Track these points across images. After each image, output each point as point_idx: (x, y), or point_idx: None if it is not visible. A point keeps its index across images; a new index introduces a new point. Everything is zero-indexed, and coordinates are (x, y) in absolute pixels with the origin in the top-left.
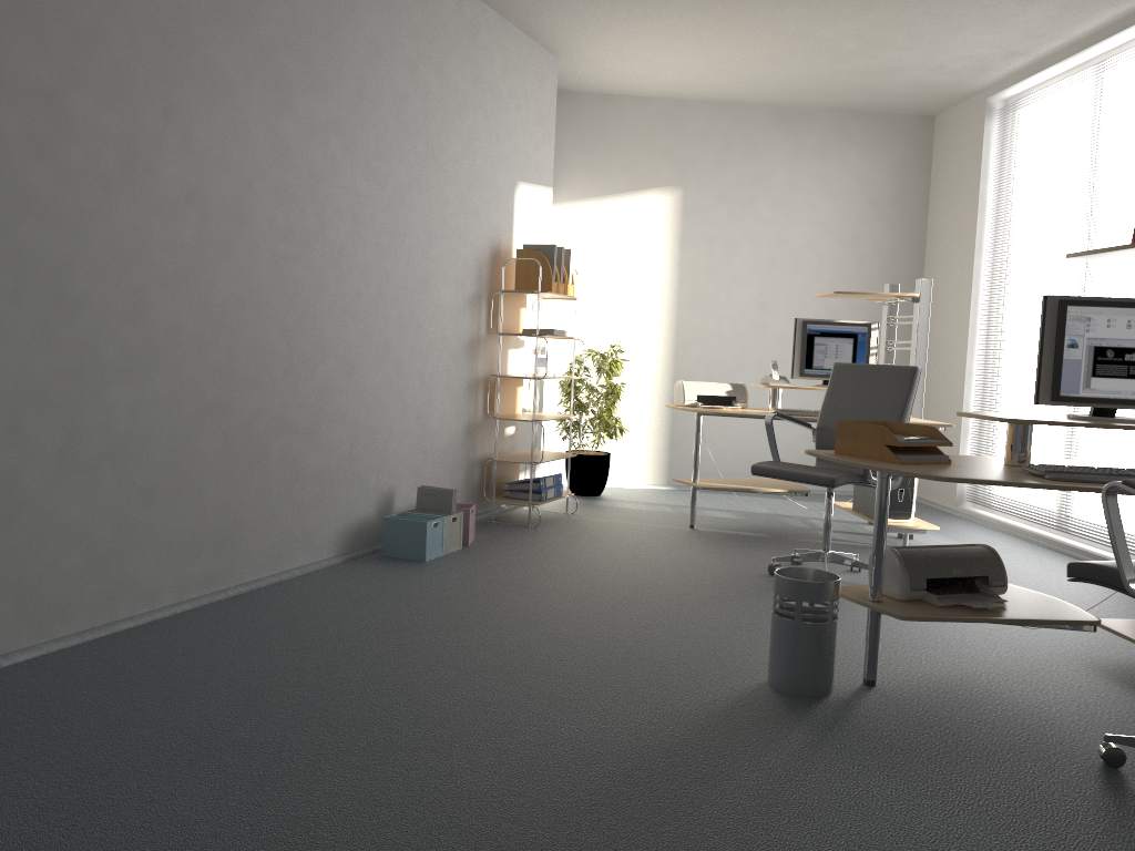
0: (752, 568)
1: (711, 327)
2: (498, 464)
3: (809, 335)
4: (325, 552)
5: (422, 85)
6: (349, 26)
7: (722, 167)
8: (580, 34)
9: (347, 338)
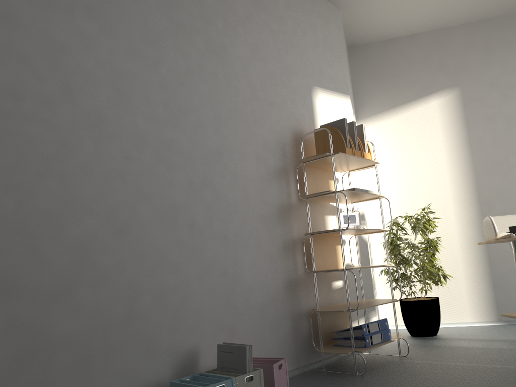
0: None
1: (507, 185)
2: (325, 315)
3: None
4: None
5: None
6: None
7: (488, 65)
8: None
9: (114, 198)
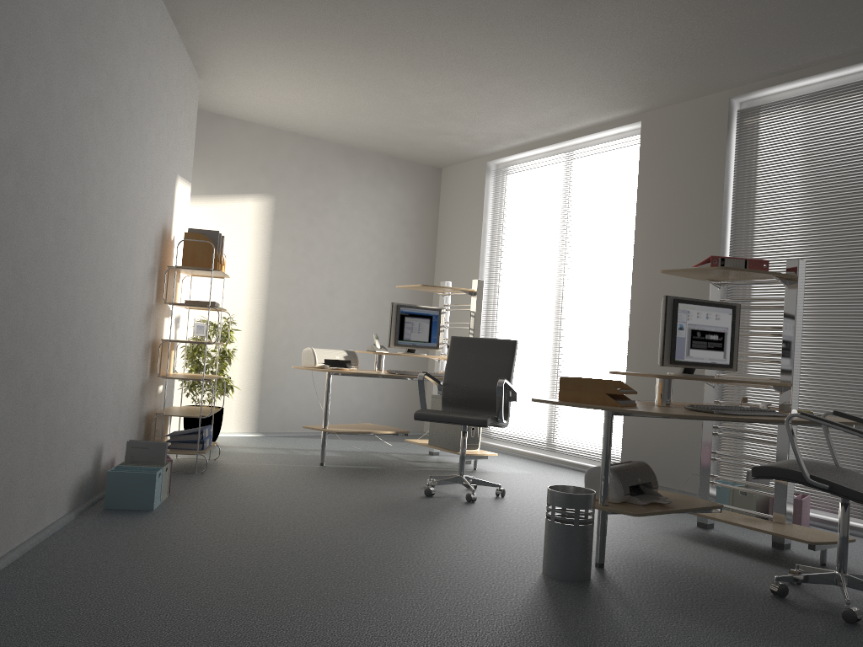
0: (409, 493)
1: (293, 306)
2: (159, 419)
3: (402, 315)
4: (62, 509)
5: (141, 81)
6: (111, 15)
7: (304, 184)
8: (235, 64)
9: (89, 301)
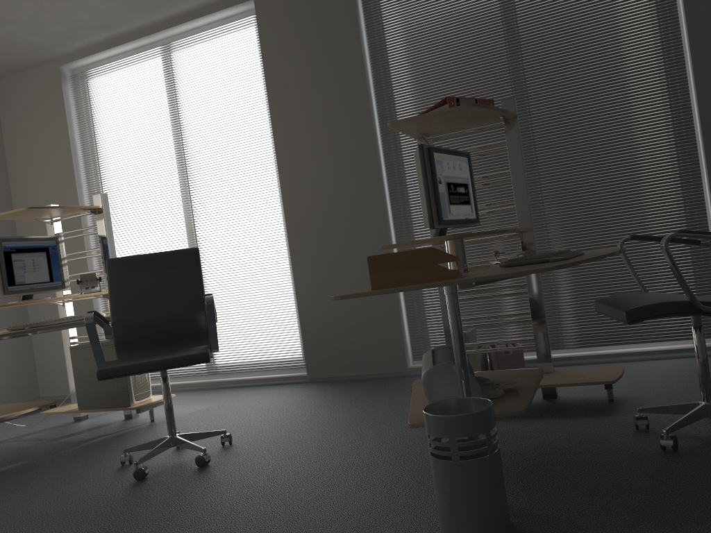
0: (109, 485)
1: None
2: None
3: (6, 252)
4: None
5: None
6: None
7: None
8: None
9: None
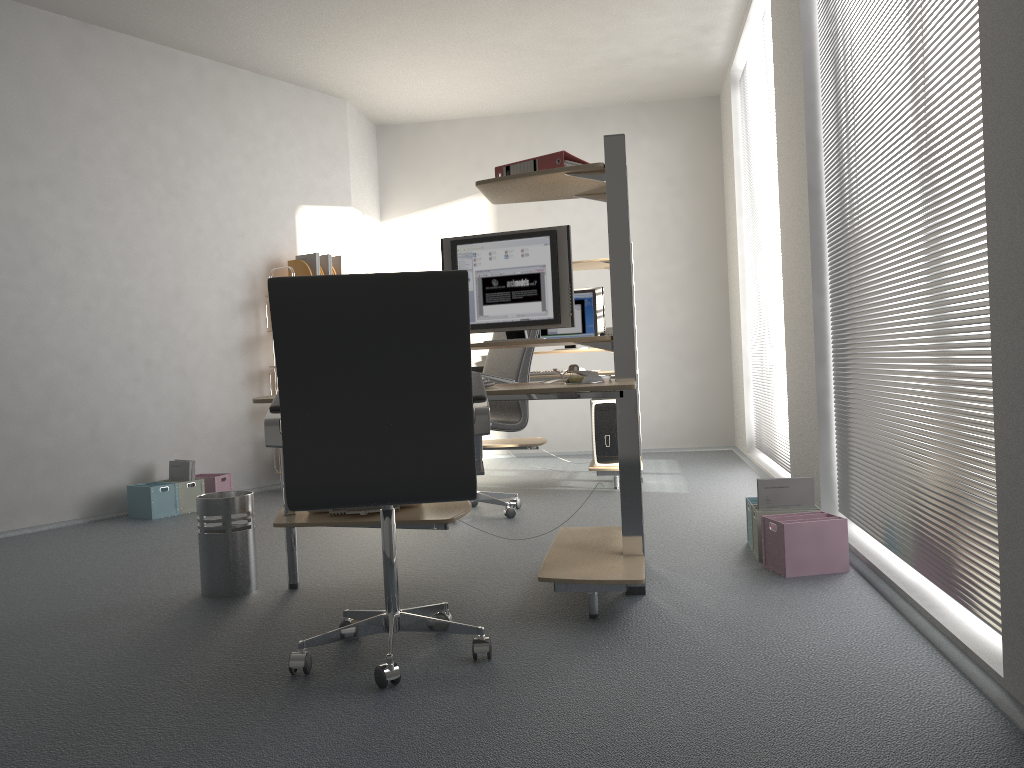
0: None
1: None
2: None
3: None
4: (66, 515)
5: (156, 139)
6: (54, 103)
7: None
8: (335, 77)
9: (77, 344)
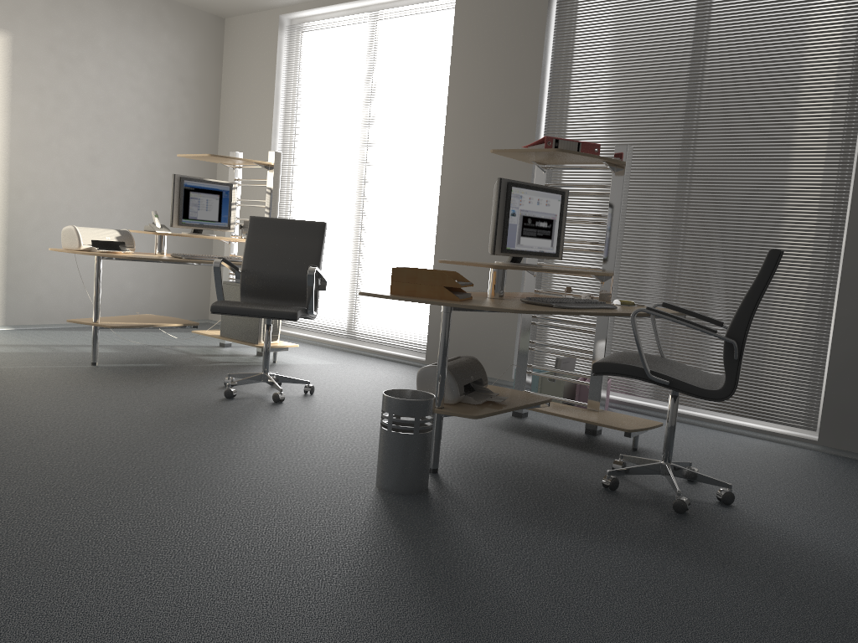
0: (206, 395)
1: (44, 174)
2: None
3: (186, 189)
4: None
5: None
6: None
7: (51, 21)
8: None
9: None
